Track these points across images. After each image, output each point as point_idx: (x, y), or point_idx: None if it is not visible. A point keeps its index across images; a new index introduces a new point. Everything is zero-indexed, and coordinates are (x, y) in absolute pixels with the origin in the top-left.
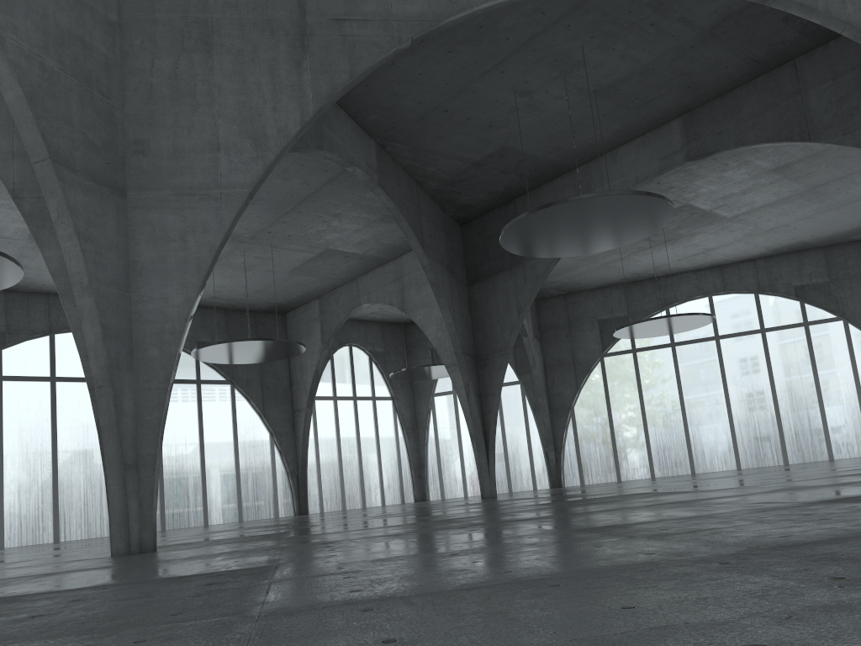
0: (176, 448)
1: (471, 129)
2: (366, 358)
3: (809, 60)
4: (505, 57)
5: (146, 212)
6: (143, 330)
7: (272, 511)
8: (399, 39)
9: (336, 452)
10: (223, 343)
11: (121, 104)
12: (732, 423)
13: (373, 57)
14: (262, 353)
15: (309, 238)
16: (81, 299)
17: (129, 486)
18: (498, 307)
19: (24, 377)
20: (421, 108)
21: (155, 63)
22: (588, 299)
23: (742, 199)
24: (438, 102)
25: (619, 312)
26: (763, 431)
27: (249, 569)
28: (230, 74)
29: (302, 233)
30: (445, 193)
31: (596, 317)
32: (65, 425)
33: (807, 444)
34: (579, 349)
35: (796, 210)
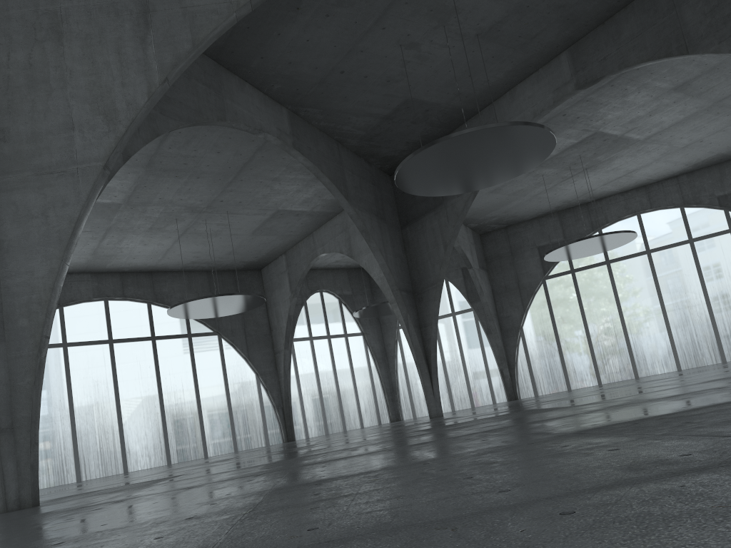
0: (174, 394)
1: (371, 87)
2: (336, 301)
3: None
4: (382, 14)
5: (10, 194)
6: (12, 303)
7: (263, 441)
8: (237, 4)
9: (316, 384)
10: (189, 301)
11: None
12: (669, 328)
13: (213, 24)
14: (229, 307)
15: (258, 202)
16: None
17: (3, 448)
18: (427, 245)
19: None
20: (319, 73)
21: (11, 56)
22: (527, 229)
23: (650, 121)
24: (332, 64)
25: (555, 238)
26: (700, 334)
27: None
28: (80, 57)
29: (250, 198)
30: (366, 148)
31: (535, 244)
32: (78, 382)
33: None
34: (523, 275)
35: (706, 125)
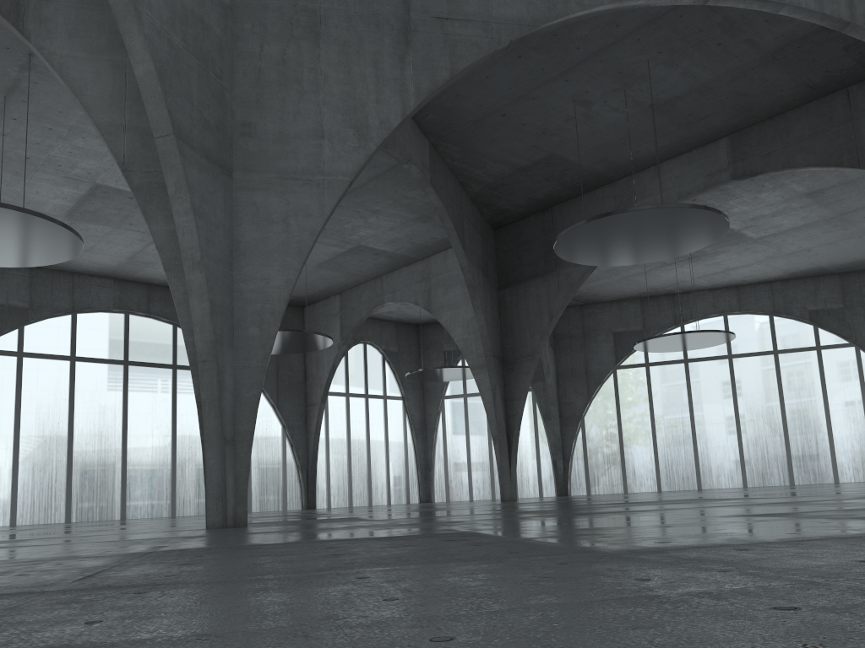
0: (190, 435)
1: (524, 135)
2: (379, 357)
3: (862, 89)
4: (572, 66)
5: (251, 193)
6: (244, 309)
7: (280, 504)
8: (498, 41)
9: (346, 448)
10: None
11: (230, 86)
12: (741, 441)
13: (473, 57)
14: (289, 345)
15: (343, 233)
16: (191, 274)
17: (227, 461)
18: (528, 312)
19: (45, 354)
20: (480, 111)
21: (265, 48)
22: (604, 311)
23: (771, 221)
24: (498, 106)
25: (634, 326)
26: (771, 451)
27: (445, 533)
28: (336, 64)
29: (337, 227)
30: (485, 196)
31: (611, 329)
32: (82, 405)
33: (814, 466)
34: (593, 360)
35: (820, 236)
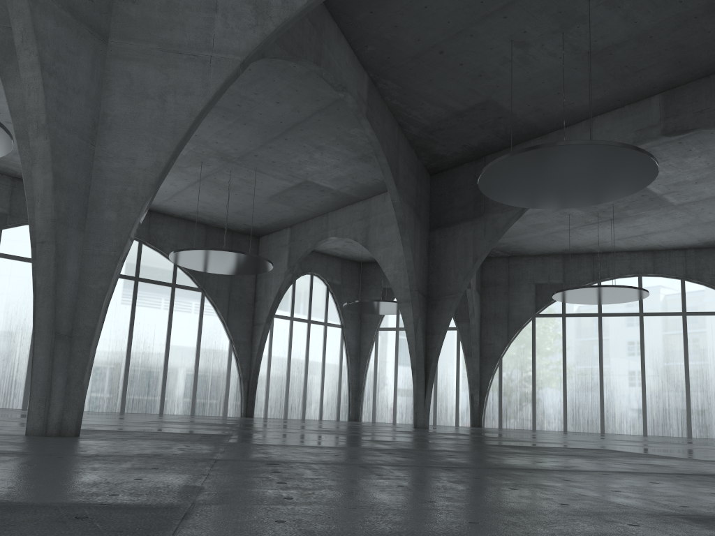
0: (144, 341)
1: (461, 76)
2: (324, 288)
3: None
4: (511, 1)
5: (126, 63)
6: (102, 190)
7: (221, 410)
8: None
9: (286, 366)
10: (198, 250)
11: None
12: (645, 393)
13: None
14: (233, 265)
15: (290, 167)
16: (35, 140)
17: (57, 359)
18: (455, 253)
19: (18, 257)
20: (418, 46)
21: None
22: (529, 264)
23: (693, 188)
24: (436, 41)
25: (555, 279)
26: (672, 404)
27: (140, 508)
28: None
29: (285, 161)
30: (423, 140)
31: (534, 281)
32: None
33: (711, 422)
34: (514, 307)
35: None
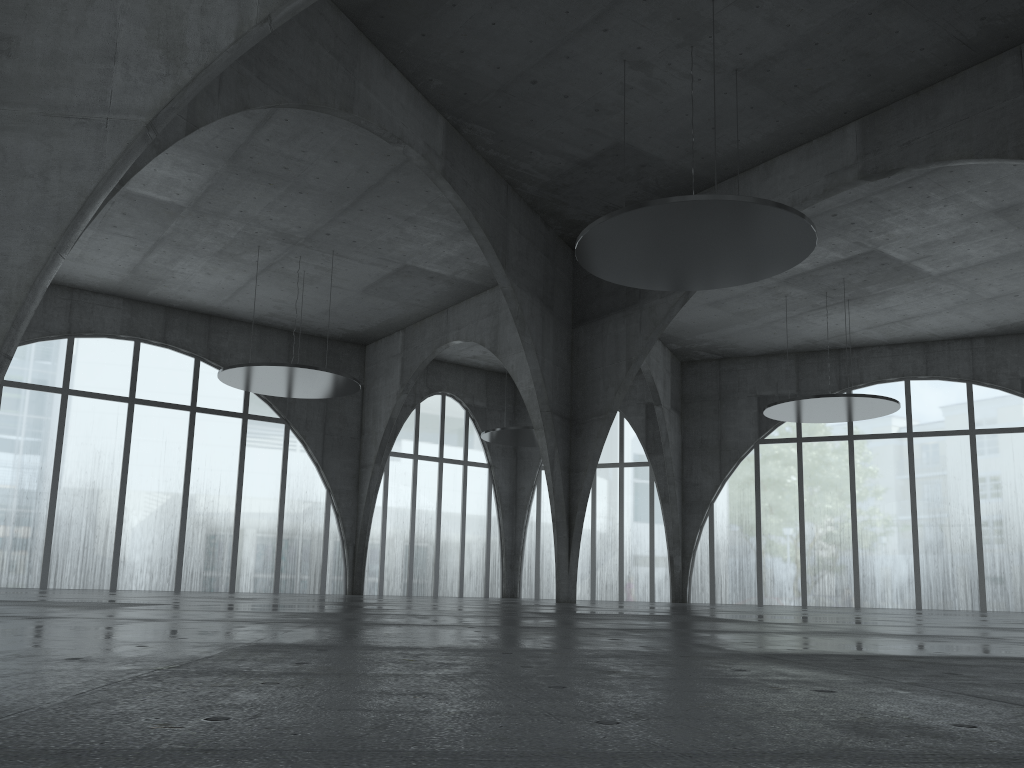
0: (206, 493)
1: (571, 113)
2: (461, 413)
3: None
4: (607, 8)
5: None
6: None
7: (317, 586)
8: None
9: (409, 523)
10: (251, 366)
11: None
12: (917, 548)
13: None
14: (307, 386)
15: (379, 247)
16: None
17: None
18: (604, 357)
19: (30, 384)
20: (501, 76)
21: None
22: (748, 369)
23: (952, 251)
24: (522, 68)
25: (785, 388)
26: (957, 564)
27: None
28: None
29: (369, 239)
30: (547, 201)
31: (755, 392)
32: (72, 448)
33: (1015, 588)
34: (729, 430)
35: None
